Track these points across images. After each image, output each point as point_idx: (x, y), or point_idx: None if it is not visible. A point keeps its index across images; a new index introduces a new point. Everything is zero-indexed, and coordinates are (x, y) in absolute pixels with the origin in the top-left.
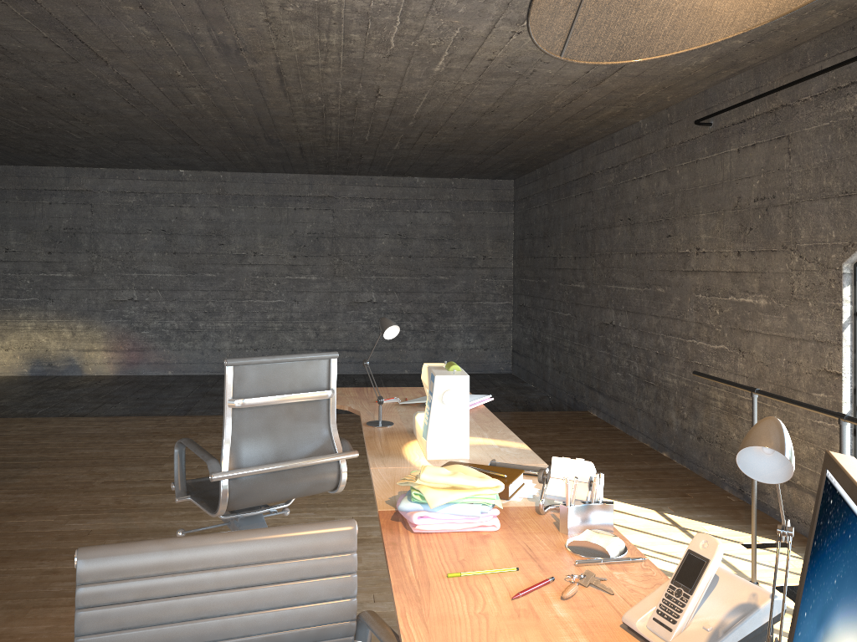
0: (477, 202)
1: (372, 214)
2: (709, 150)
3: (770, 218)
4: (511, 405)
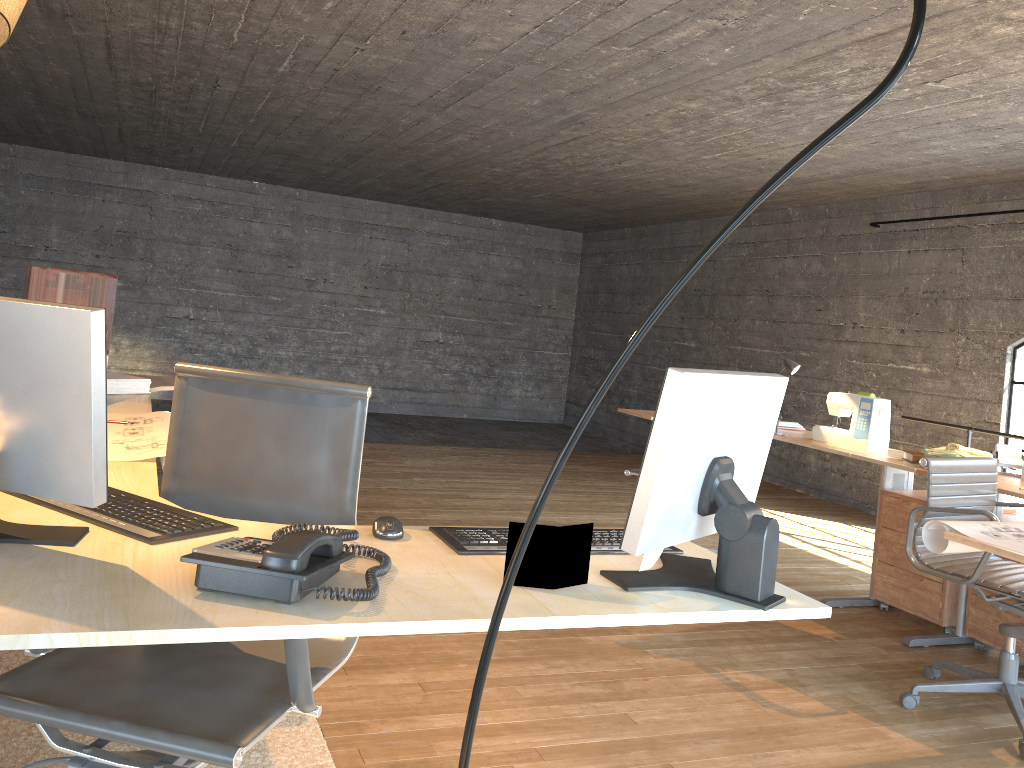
0: (547, 251)
1: (446, 252)
2: (875, 246)
3: (938, 307)
4: (609, 451)
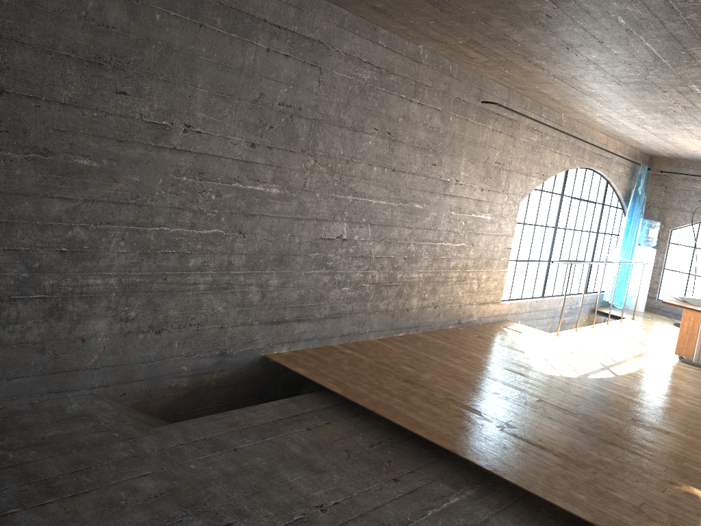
0: None
1: None
2: (476, 117)
3: (500, 175)
4: (227, 414)
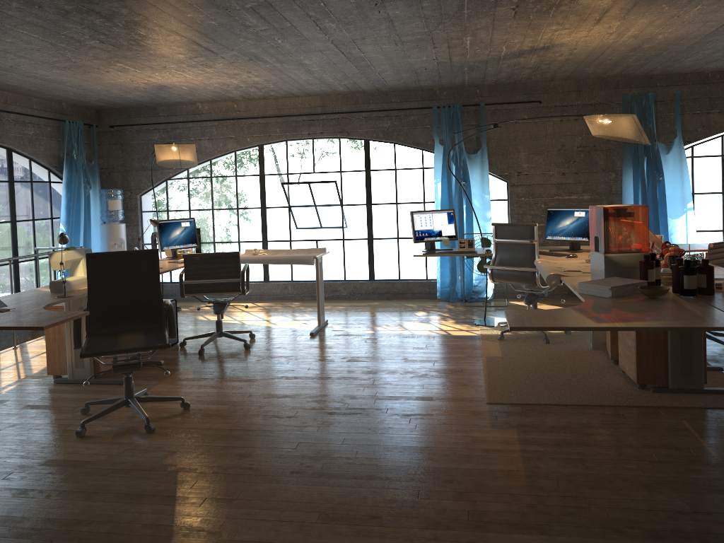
0: None
1: None
2: None
3: None
4: None
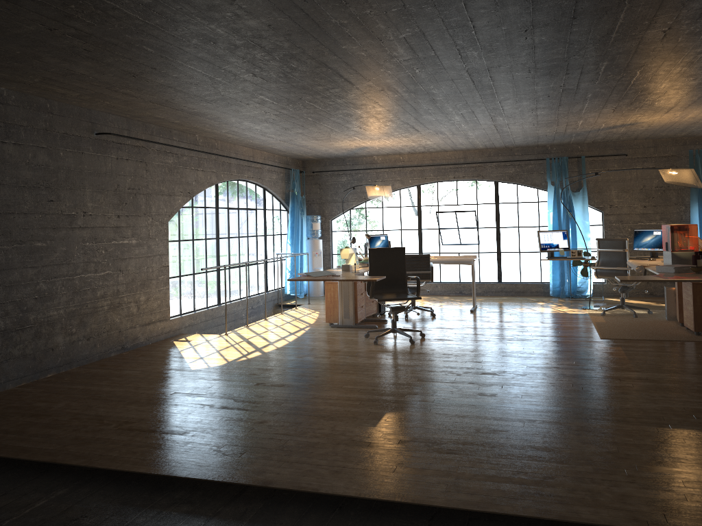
0: None
1: None
2: (94, 149)
3: (137, 199)
4: None
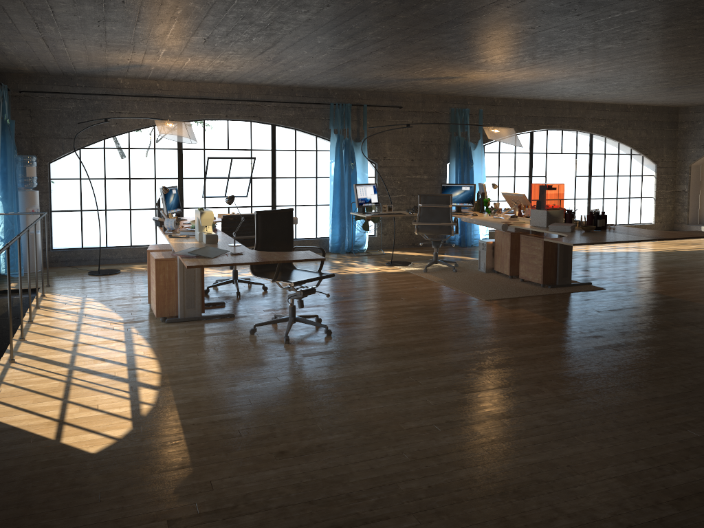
0: None
1: None
2: None
3: None
4: None
